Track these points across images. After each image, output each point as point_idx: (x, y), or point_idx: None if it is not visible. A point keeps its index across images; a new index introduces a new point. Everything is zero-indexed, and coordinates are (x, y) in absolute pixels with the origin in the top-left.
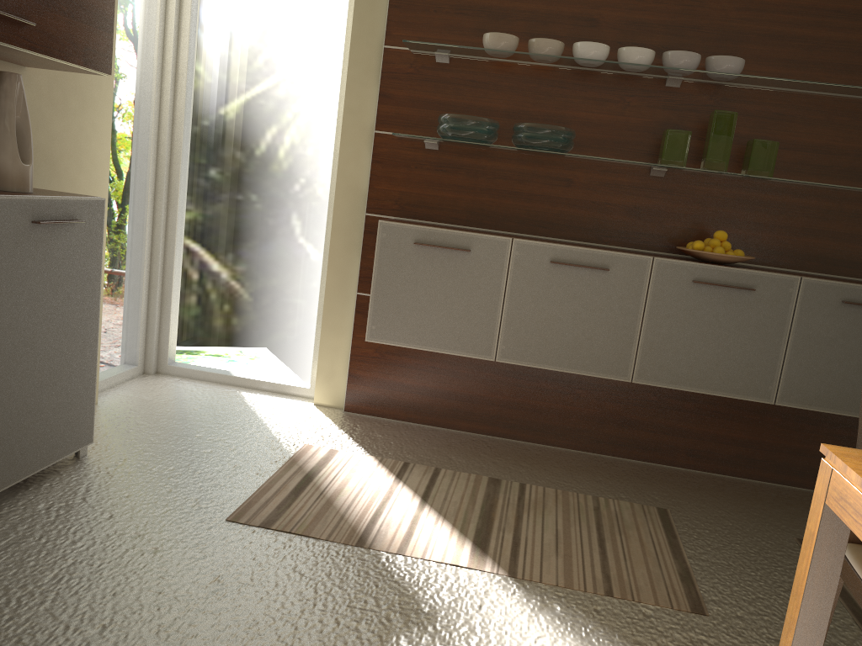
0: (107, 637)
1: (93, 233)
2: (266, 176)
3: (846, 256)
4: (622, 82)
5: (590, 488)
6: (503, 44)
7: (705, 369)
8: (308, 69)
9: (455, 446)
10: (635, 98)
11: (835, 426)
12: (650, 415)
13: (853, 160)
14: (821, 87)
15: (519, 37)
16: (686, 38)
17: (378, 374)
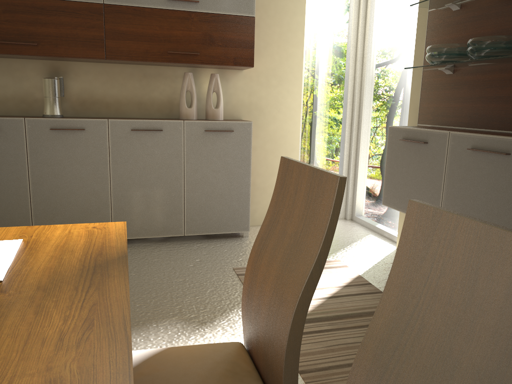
0: (130, 276)
1: (244, 137)
2: (391, 107)
3: None
4: None
5: None
6: None
7: None
8: (410, 38)
9: None
10: None
11: None
12: None
13: None
14: None
15: None
16: None
17: None
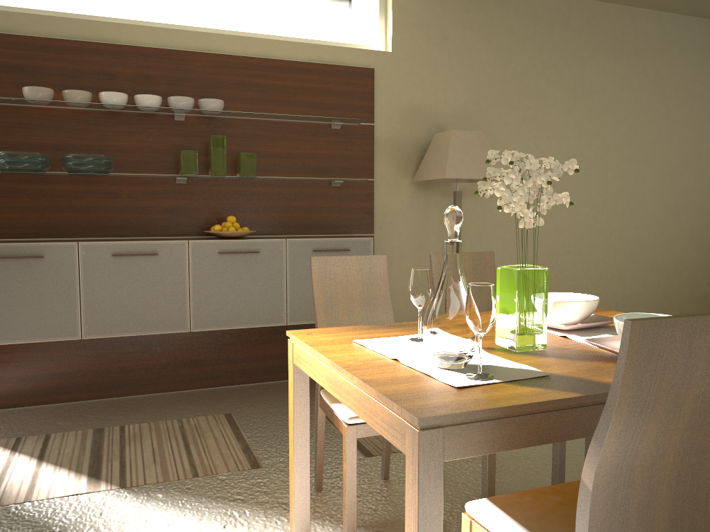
0: None
1: None
2: None
3: (312, 221)
4: (142, 118)
5: (175, 415)
6: (41, 95)
7: (239, 311)
8: None
9: (61, 414)
10: (154, 130)
11: None
12: (210, 353)
13: (304, 160)
14: (274, 116)
15: (54, 88)
16: (182, 86)
17: None
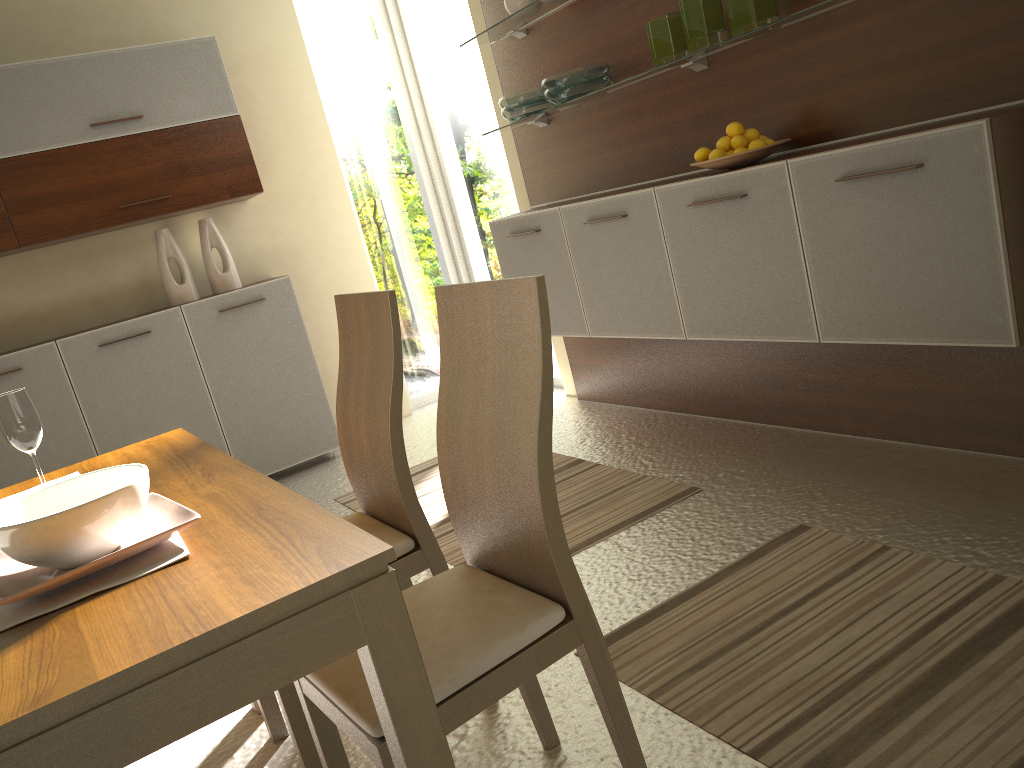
0: None
1: (285, 302)
2: (493, 191)
3: (940, 83)
4: None
5: (663, 466)
6: (513, 7)
7: (740, 310)
8: (483, 84)
9: (615, 427)
10: None
11: (1017, 353)
12: (795, 369)
13: None
14: None
15: None
16: None
17: (585, 360)
